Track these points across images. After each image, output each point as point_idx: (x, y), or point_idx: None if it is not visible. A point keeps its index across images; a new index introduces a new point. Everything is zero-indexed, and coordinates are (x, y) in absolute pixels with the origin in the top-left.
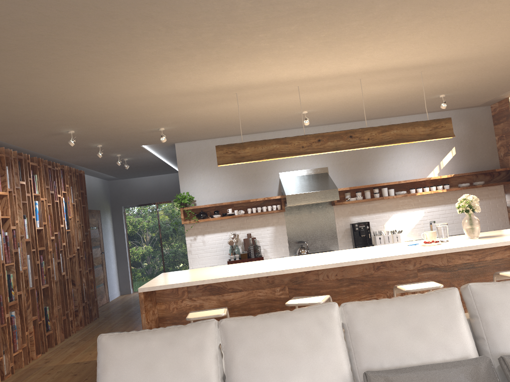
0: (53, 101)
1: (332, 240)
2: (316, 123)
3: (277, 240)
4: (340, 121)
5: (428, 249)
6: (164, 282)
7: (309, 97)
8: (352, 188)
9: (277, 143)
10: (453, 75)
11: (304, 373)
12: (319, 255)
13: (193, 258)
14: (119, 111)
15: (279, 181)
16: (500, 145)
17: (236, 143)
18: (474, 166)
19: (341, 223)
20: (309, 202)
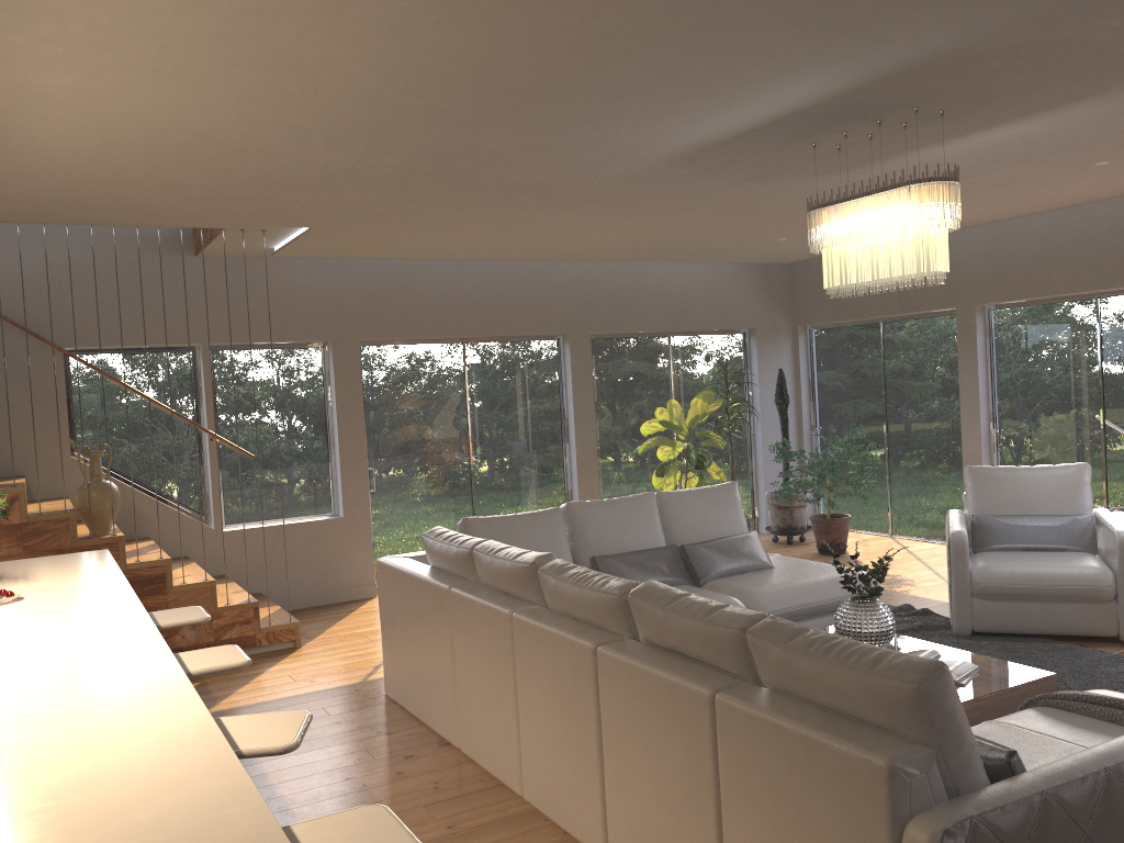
0: None
1: None
2: None
3: None
4: None
5: (96, 595)
6: None
7: None
8: None
9: None
10: None
11: None
12: None
13: None
14: None
15: None
16: None
17: None
18: None
19: None
20: None
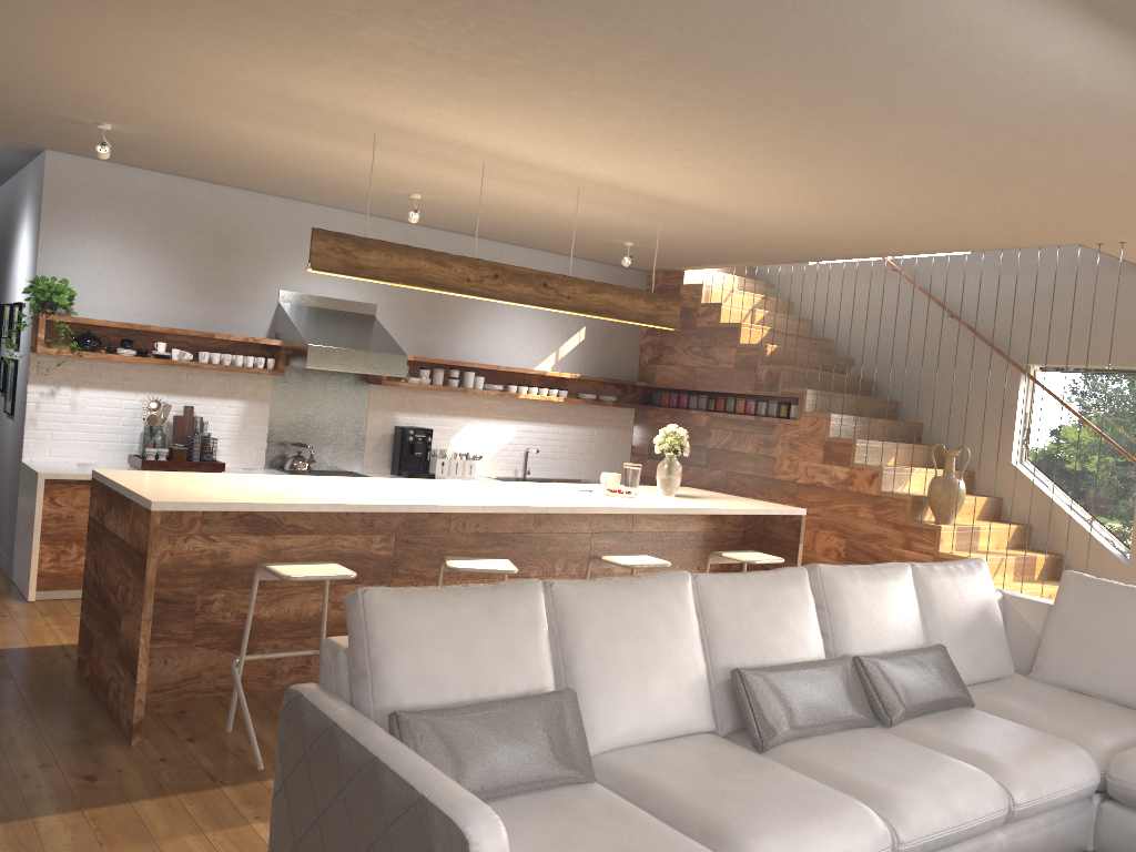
0: (0, 3)
1: (355, 452)
2: (395, 215)
3: (246, 433)
4: (436, 225)
5: (634, 503)
6: (192, 496)
7: (464, 181)
8: (420, 360)
9: (427, 260)
10: (684, 227)
11: (667, 668)
12: (436, 484)
13: (39, 439)
14: (96, 72)
15: (276, 309)
16: (647, 344)
17: (355, 236)
18: (604, 367)
19: (378, 422)
20: (351, 370)
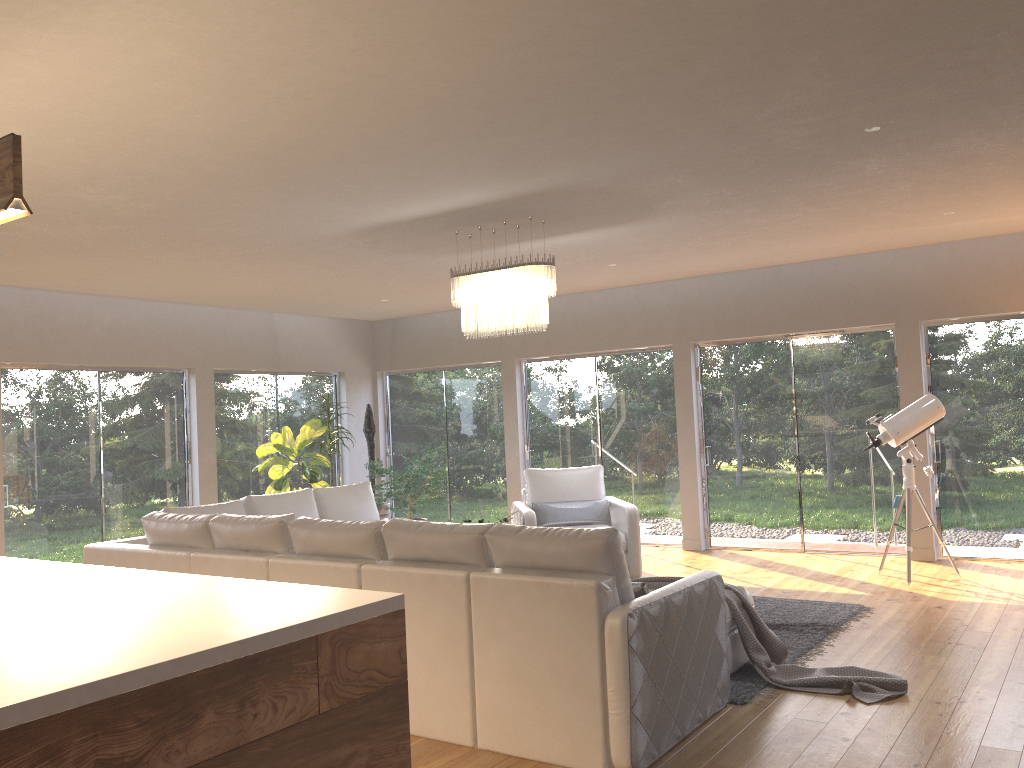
0: None
1: None
2: None
3: None
4: None
5: None
6: (306, 599)
7: None
8: None
9: None
10: None
11: None
12: None
13: None
14: None
15: None
16: None
17: None
18: None
19: None
20: None
